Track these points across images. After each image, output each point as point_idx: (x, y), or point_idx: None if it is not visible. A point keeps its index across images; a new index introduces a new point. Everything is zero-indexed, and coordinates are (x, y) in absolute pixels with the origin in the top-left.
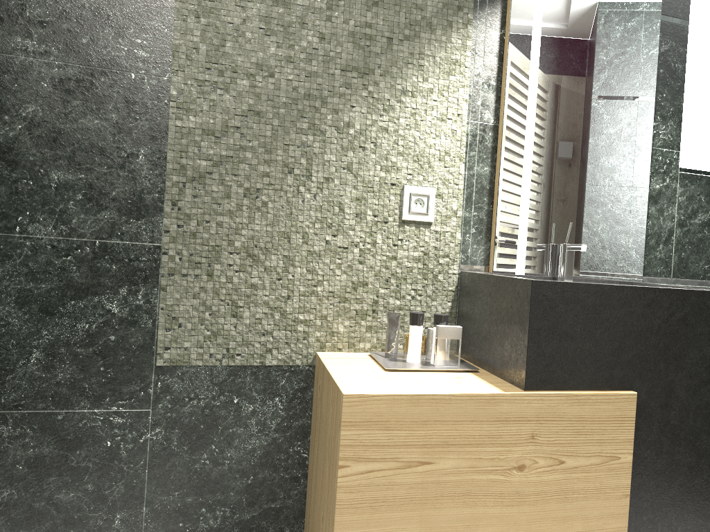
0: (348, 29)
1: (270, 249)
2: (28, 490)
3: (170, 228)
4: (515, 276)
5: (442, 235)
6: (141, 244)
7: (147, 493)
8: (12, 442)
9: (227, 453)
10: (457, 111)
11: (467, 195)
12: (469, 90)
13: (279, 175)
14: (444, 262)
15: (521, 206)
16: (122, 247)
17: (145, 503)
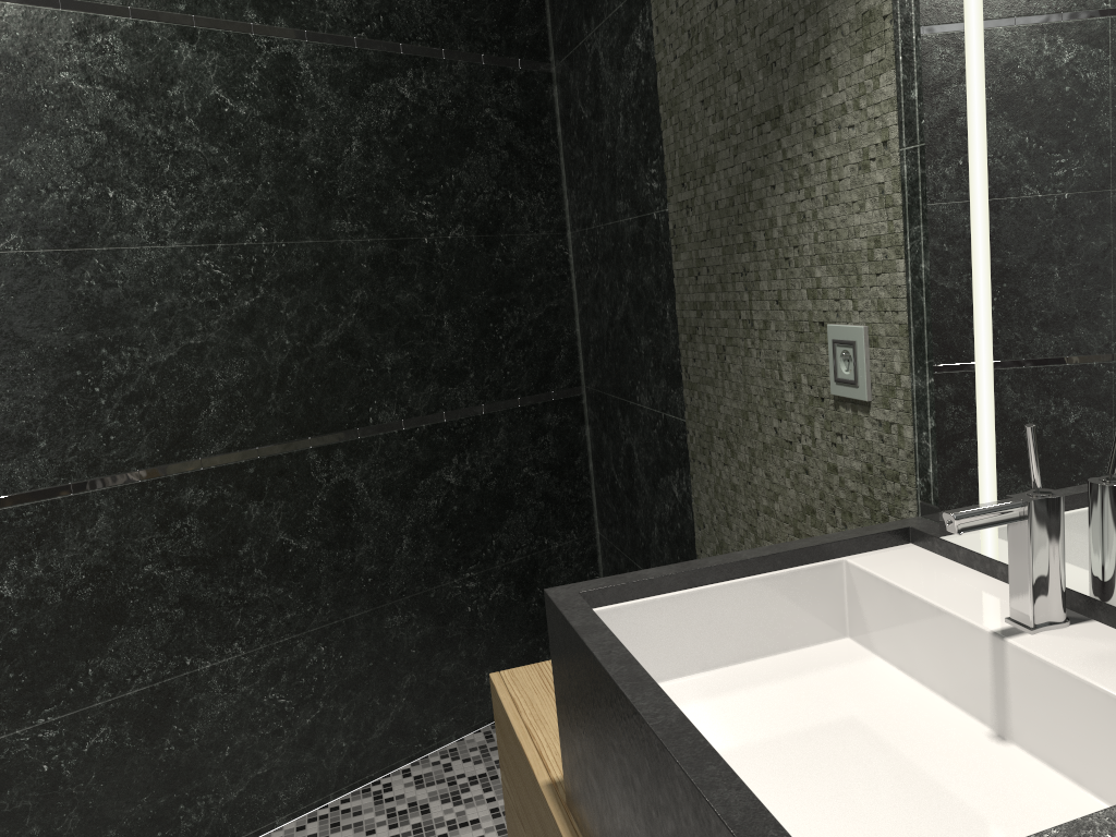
0: (755, 46)
1: (738, 436)
2: None
3: (686, 401)
4: (980, 558)
5: (885, 429)
6: (678, 419)
7: None
8: None
9: None
10: (882, 134)
11: (916, 336)
12: (895, 72)
13: (732, 323)
14: (893, 490)
15: (976, 363)
16: (671, 422)
17: None
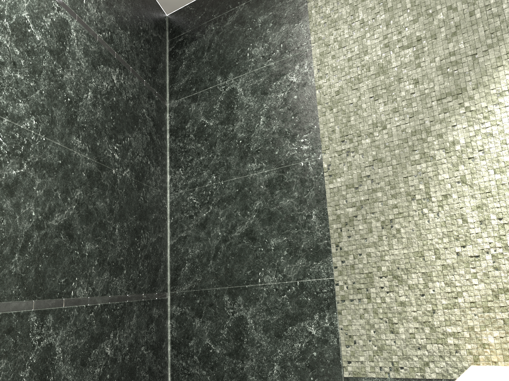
0: (435, 65)
1: (410, 269)
2: None
3: (337, 264)
4: None
5: None
6: (322, 279)
7: None
8: None
9: None
10: None
11: None
12: None
13: (404, 204)
14: None
15: None
16: (311, 284)
17: None
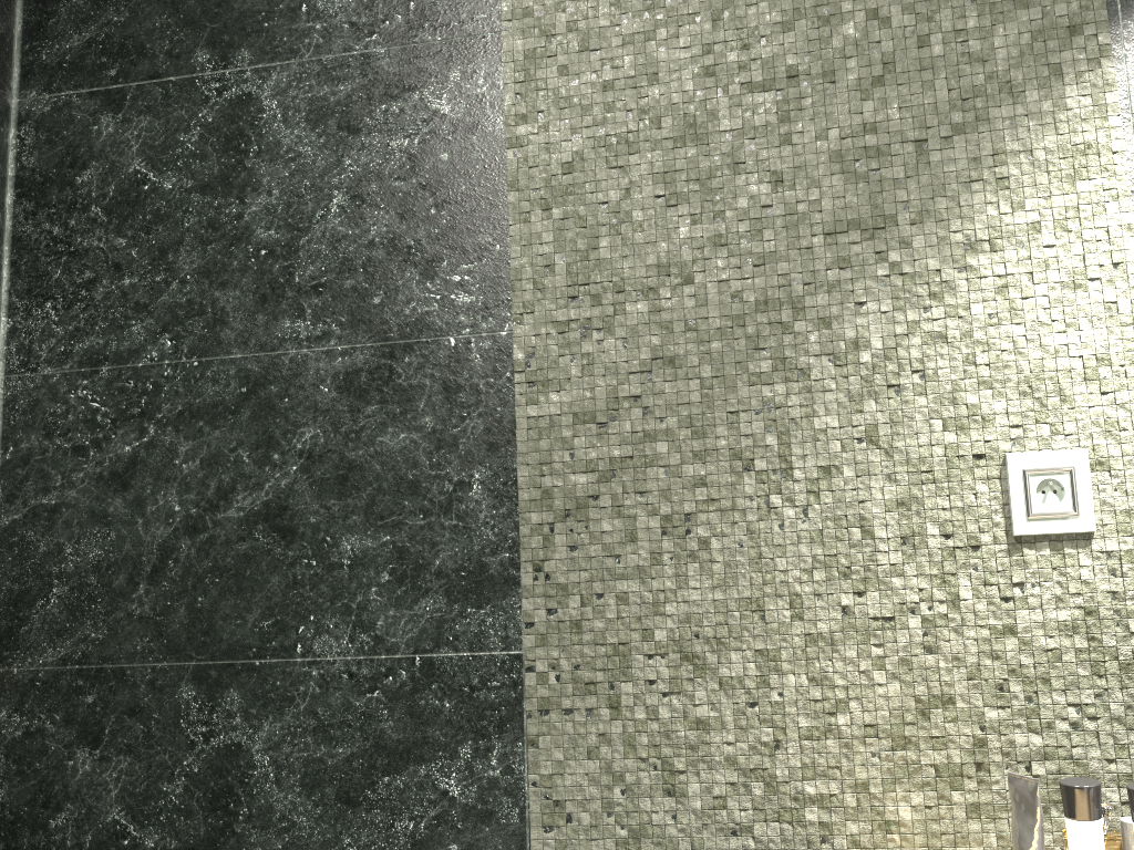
0: (828, 148)
1: (726, 640)
2: None
3: (535, 616)
4: None
5: (1126, 559)
6: (488, 654)
7: None
8: None
9: None
10: (1110, 256)
11: None
12: (1132, 202)
13: (725, 478)
14: None
15: None
16: (457, 664)
17: None
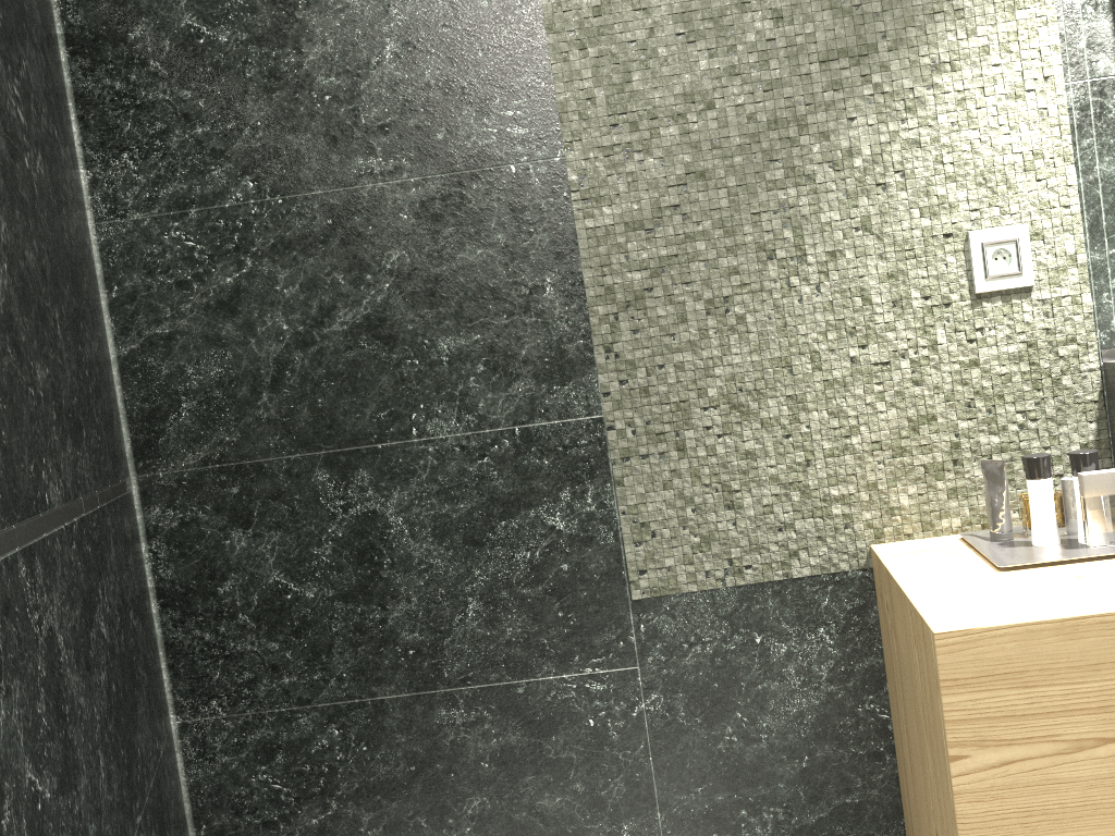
0: None
1: (764, 390)
2: (502, 797)
3: (610, 387)
4: None
5: (1056, 304)
6: (575, 420)
7: (658, 791)
8: (469, 732)
9: (762, 722)
10: (1041, 72)
11: (1091, 222)
12: (1057, 26)
13: (753, 267)
14: (1067, 352)
15: None
16: (550, 430)
17: (659, 807)
